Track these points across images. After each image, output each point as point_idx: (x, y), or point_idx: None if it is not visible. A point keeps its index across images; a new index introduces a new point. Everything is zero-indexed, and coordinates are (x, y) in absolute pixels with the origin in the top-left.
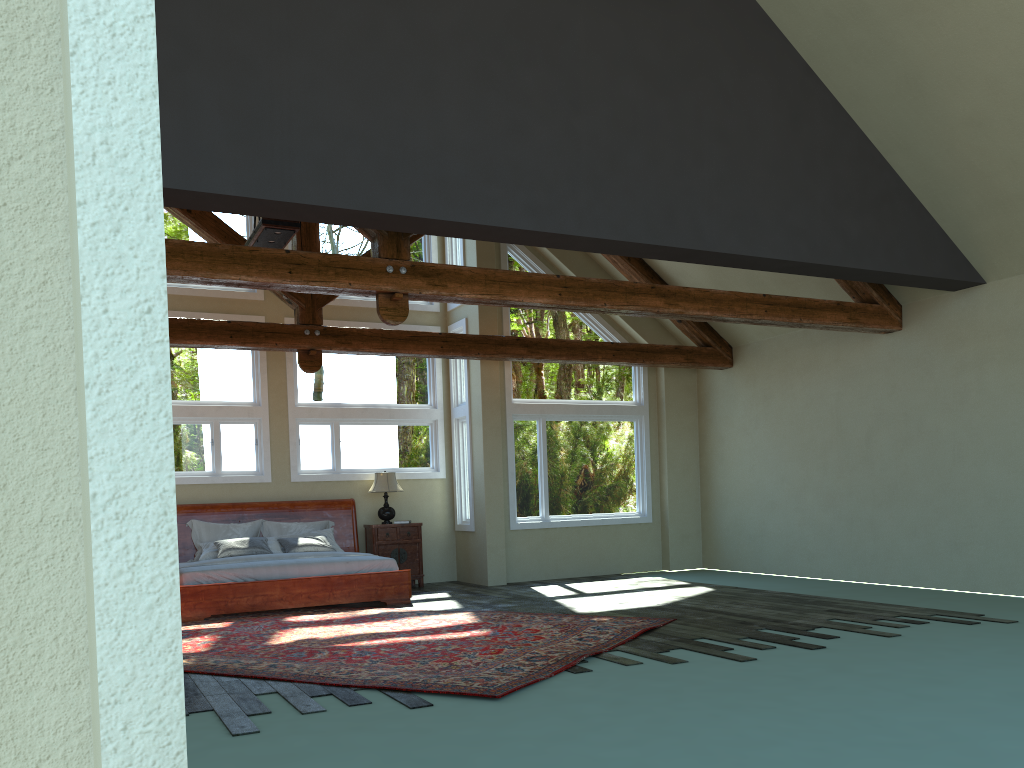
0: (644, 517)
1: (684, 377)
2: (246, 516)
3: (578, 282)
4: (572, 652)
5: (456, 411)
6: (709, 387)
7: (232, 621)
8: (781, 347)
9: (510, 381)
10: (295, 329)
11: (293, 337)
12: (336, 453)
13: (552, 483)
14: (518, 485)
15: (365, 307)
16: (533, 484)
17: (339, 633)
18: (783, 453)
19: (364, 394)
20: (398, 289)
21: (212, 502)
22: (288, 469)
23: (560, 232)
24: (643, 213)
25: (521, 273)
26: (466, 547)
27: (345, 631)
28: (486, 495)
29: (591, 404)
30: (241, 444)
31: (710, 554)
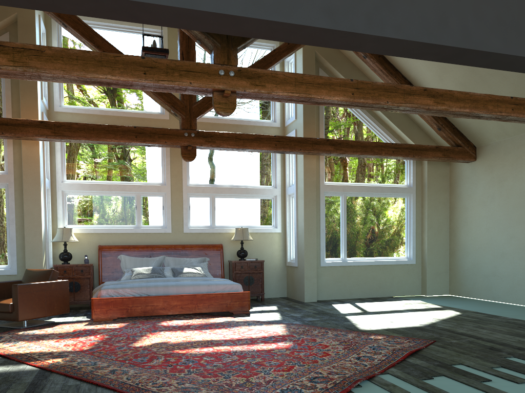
0: (410, 260)
1: (440, 168)
2: (154, 253)
3: (367, 85)
4: (349, 375)
5: (288, 190)
6: (458, 175)
7: (128, 322)
8: (514, 145)
9: (323, 170)
10: (178, 132)
11: (177, 137)
12: (212, 215)
13: (349, 237)
14: (327, 237)
15: (232, 124)
16: (336, 237)
17: (185, 339)
18: (512, 219)
19: (231, 179)
20: (227, 87)
21: (135, 244)
22: (182, 225)
23: (351, 30)
24: (421, 17)
25: (323, 77)
26: (292, 276)
27: (190, 337)
28: (305, 243)
29: (377, 186)
30: (154, 209)
31: (454, 286)
